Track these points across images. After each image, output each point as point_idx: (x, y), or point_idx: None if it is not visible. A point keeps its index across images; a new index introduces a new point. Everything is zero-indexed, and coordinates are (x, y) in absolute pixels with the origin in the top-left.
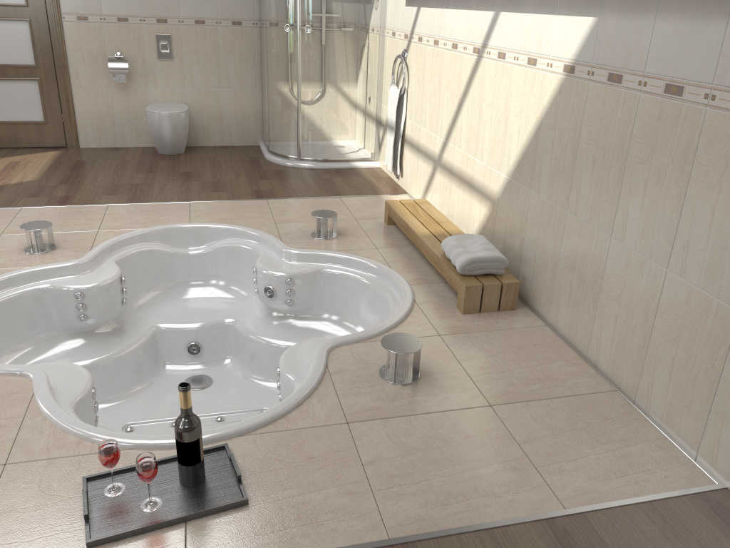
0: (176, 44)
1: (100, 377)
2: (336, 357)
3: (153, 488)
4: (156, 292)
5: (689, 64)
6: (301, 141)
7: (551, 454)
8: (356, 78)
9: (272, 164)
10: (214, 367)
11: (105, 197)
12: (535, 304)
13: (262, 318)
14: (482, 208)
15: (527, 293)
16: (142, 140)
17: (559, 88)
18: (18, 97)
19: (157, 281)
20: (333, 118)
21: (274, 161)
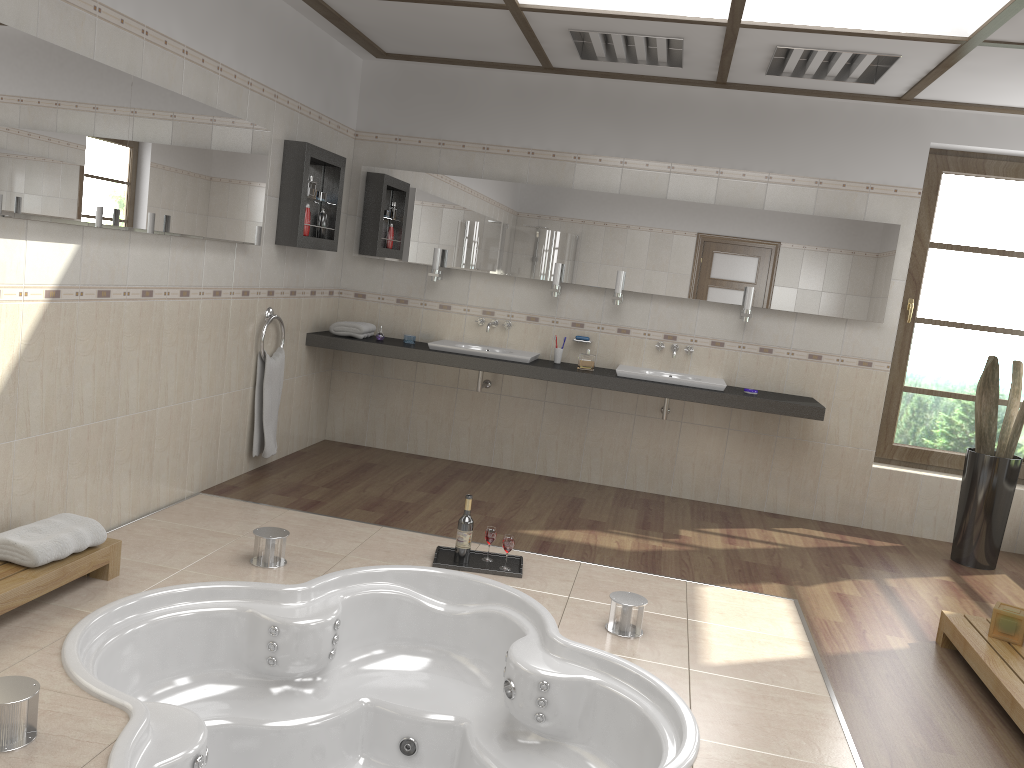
0: None
1: None
2: (298, 583)
3: (484, 563)
4: None
5: (154, 276)
6: None
7: (254, 518)
8: None
9: None
10: None
11: None
12: None
13: None
14: None
15: None
16: None
17: (43, 315)
18: None
19: None
20: None
21: None
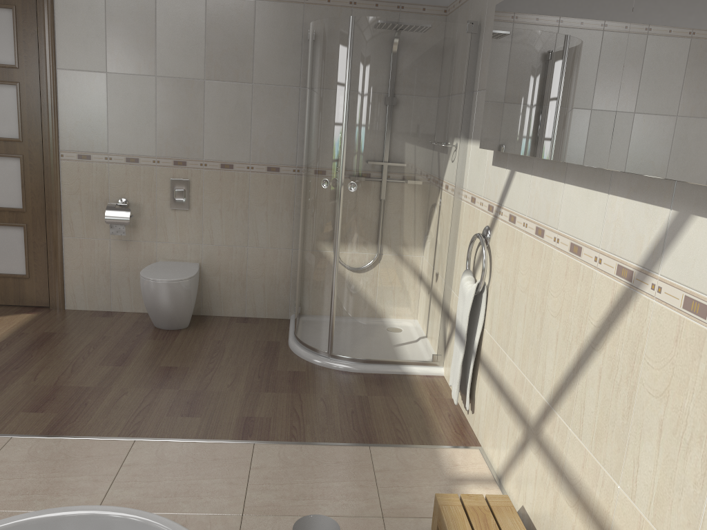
0: (195, 191)
1: None
2: None
3: None
4: None
5: None
6: (333, 332)
7: None
8: (417, 254)
9: (293, 358)
10: None
11: (22, 416)
12: None
13: None
14: None
15: None
16: (142, 305)
17: None
18: None
19: None
20: (380, 304)
21: (297, 353)
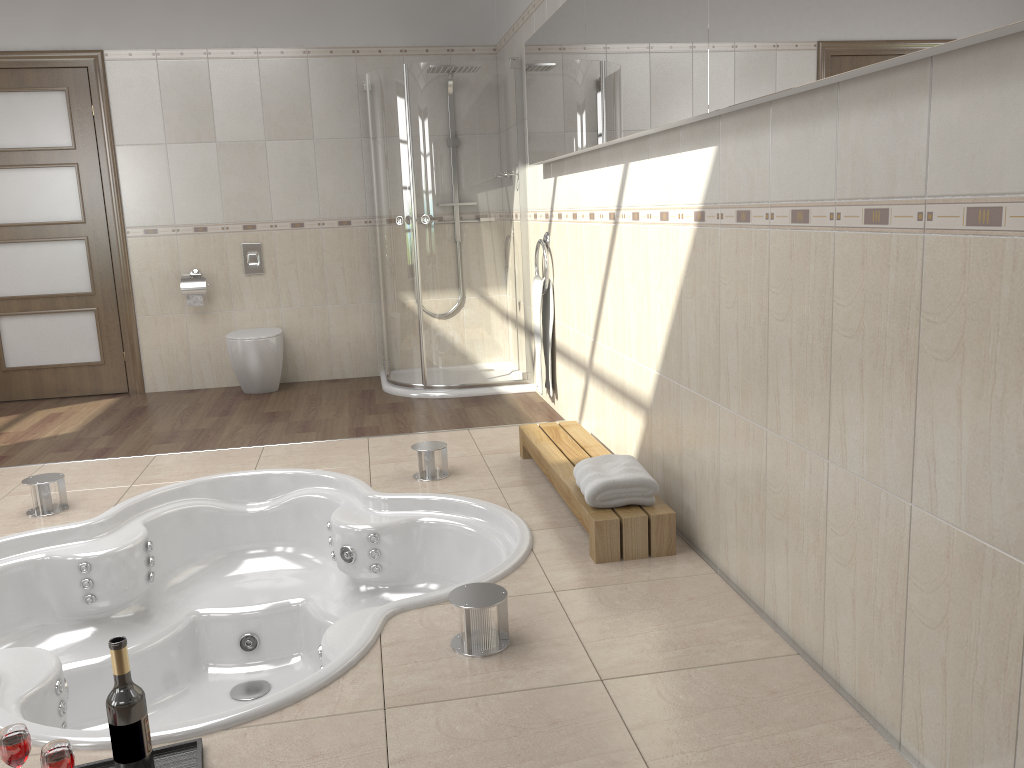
0: (268, 254)
1: (109, 683)
2: (396, 624)
3: None
4: (205, 567)
5: (809, 180)
6: (425, 363)
7: (675, 742)
8: (494, 277)
9: (390, 396)
10: (277, 668)
11: (156, 446)
12: (703, 544)
13: (343, 595)
14: (638, 421)
15: (693, 531)
16: (225, 378)
17: (693, 243)
18: (70, 333)
19: (206, 551)
20: (466, 329)
21: (392, 392)
